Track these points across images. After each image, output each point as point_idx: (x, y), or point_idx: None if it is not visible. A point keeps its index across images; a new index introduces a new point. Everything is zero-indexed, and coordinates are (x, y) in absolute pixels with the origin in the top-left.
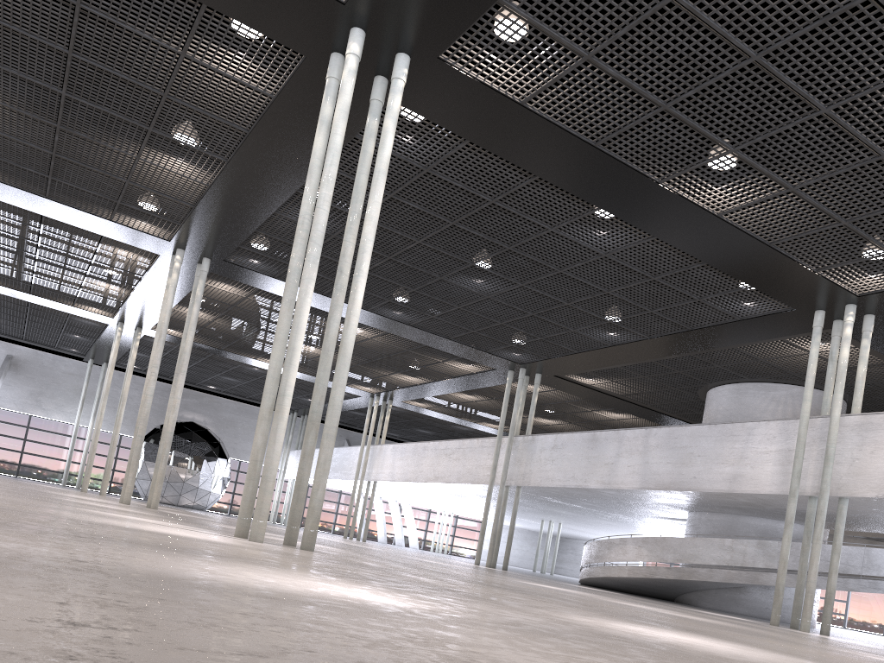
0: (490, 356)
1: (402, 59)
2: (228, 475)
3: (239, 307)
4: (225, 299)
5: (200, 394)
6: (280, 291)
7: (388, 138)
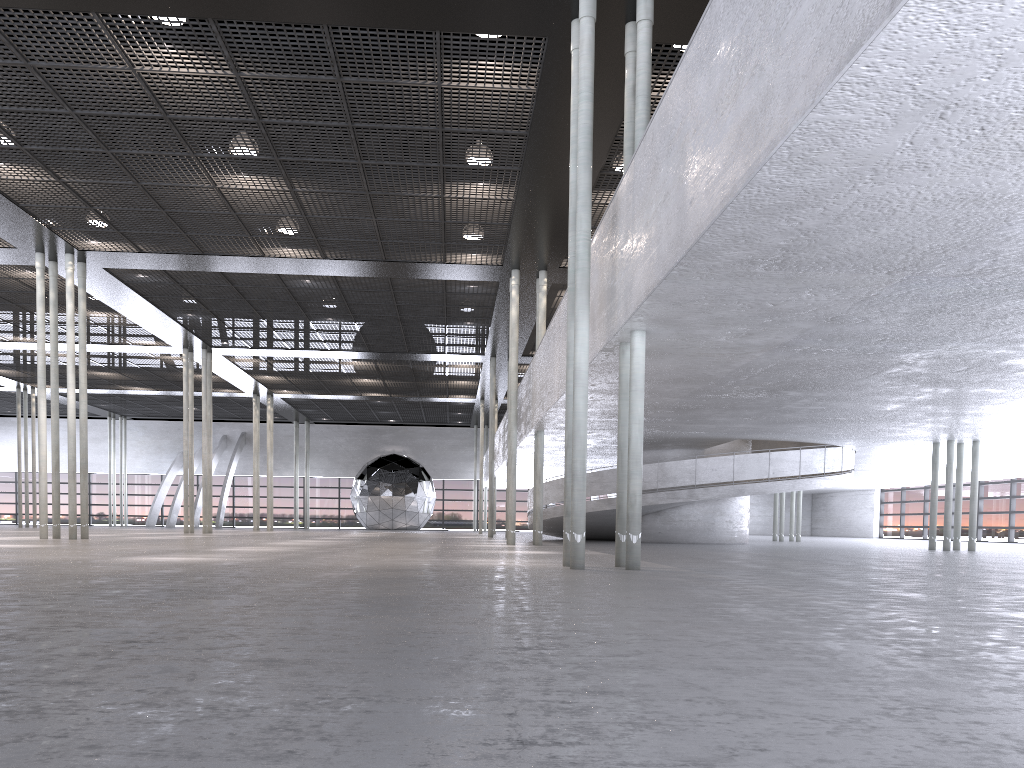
0: (456, 356)
1: (66, 257)
2: (433, 494)
3: (278, 368)
4: (262, 365)
5: (395, 428)
6: (270, 354)
7: (68, 304)
